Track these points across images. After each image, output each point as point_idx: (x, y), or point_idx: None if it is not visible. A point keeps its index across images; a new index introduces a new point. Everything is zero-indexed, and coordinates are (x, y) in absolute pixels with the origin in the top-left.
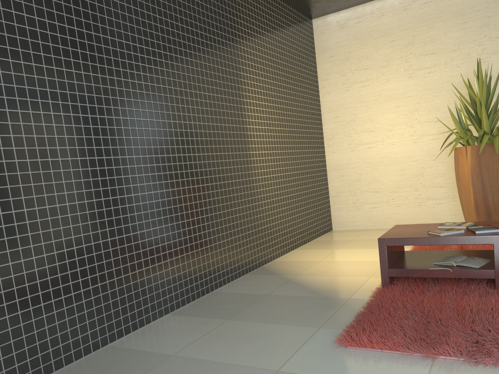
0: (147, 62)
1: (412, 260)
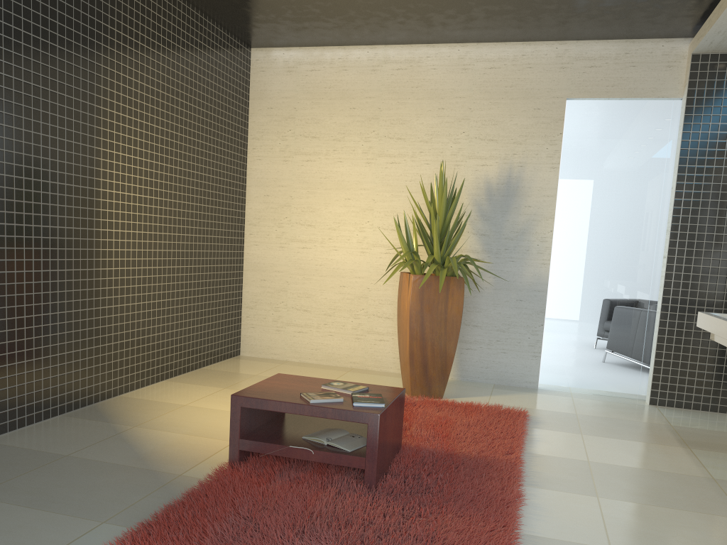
0: None
1: (282, 429)
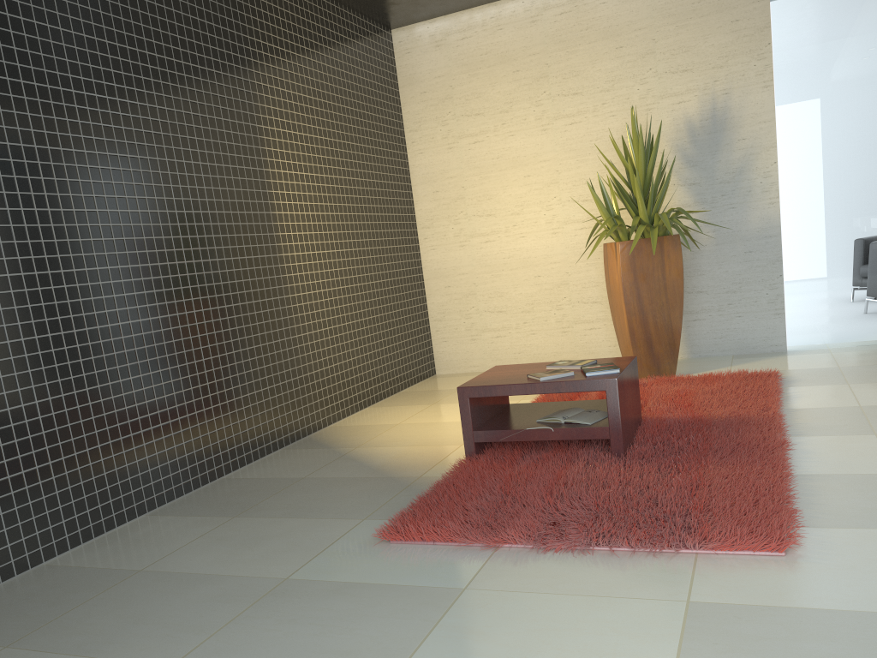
0: (92, 118)
1: (512, 418)
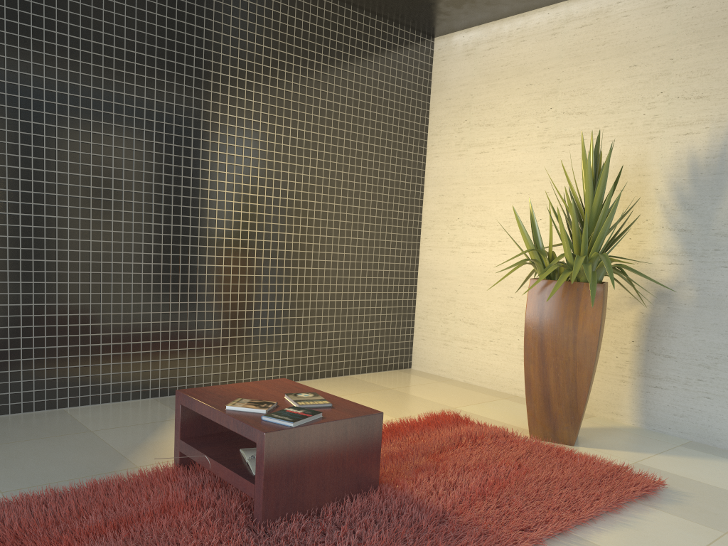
0: None
1: (240, 438)
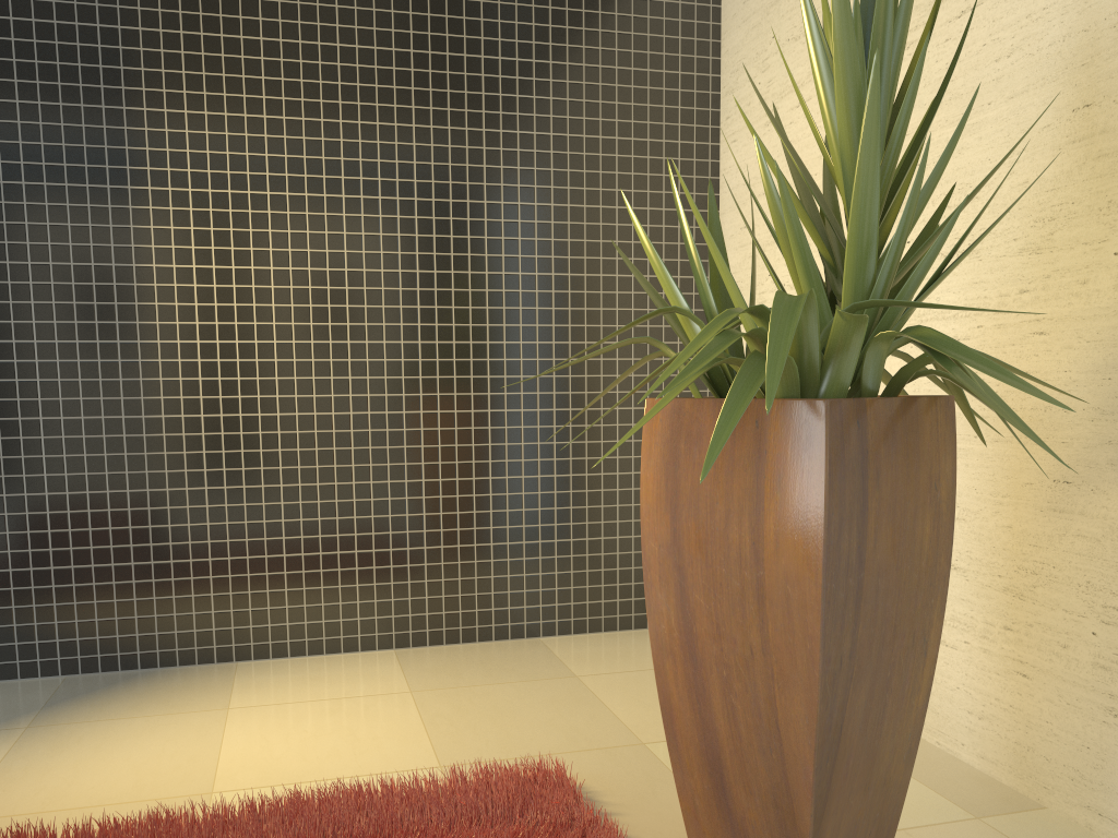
0: None
1: None
